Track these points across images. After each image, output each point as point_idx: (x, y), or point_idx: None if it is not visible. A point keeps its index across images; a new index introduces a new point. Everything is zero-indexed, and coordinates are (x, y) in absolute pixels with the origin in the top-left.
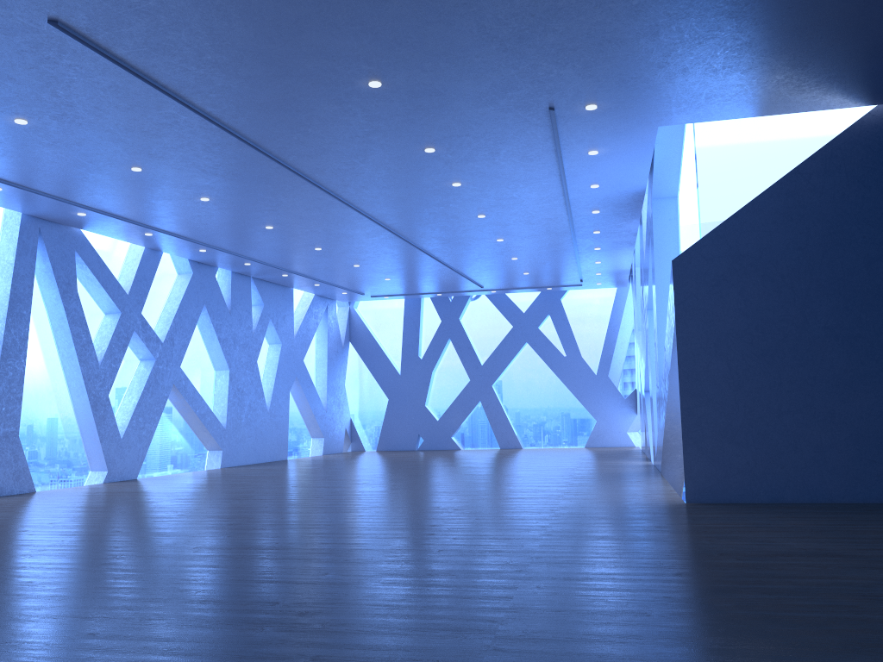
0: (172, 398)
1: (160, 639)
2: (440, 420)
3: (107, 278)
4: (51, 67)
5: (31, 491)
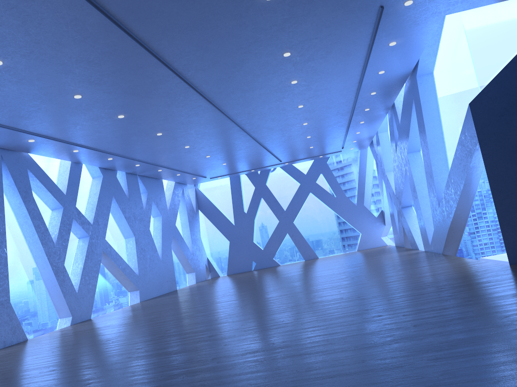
0: (103, 261)
1: None
2: (264, 249)
3: (50, 185)
4: (28, 6)
5: (24, 340)
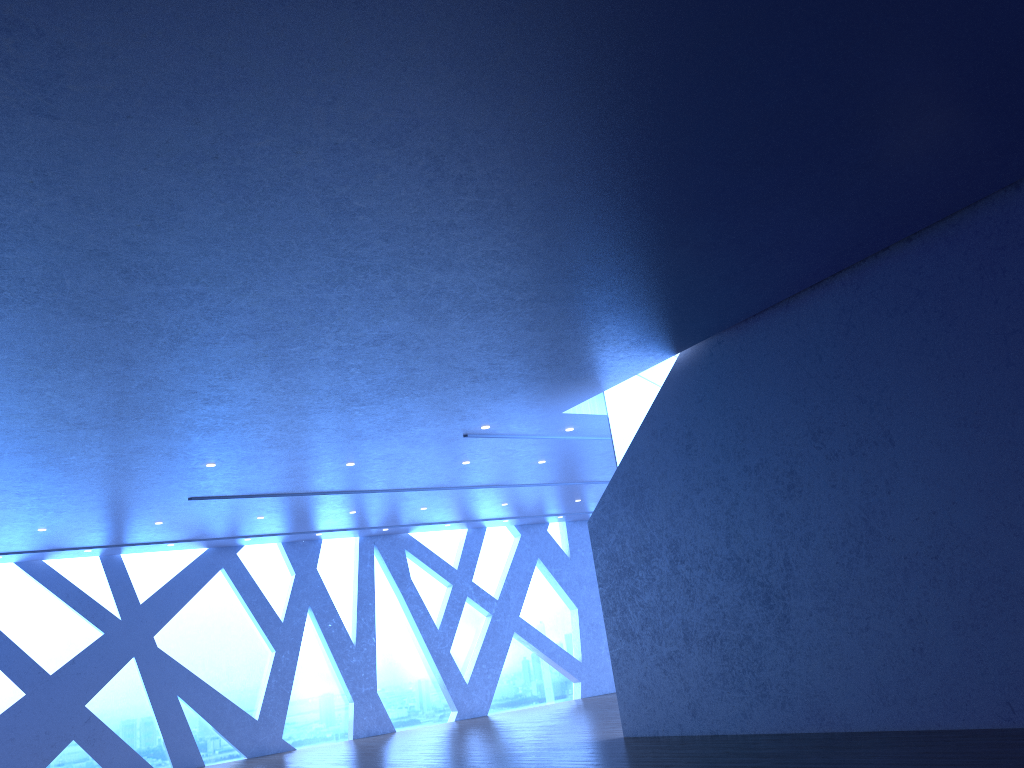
0: (522, 642)
1: None
2: None
3: (435, 562)
4: (224, 505)
5: (392, 731)
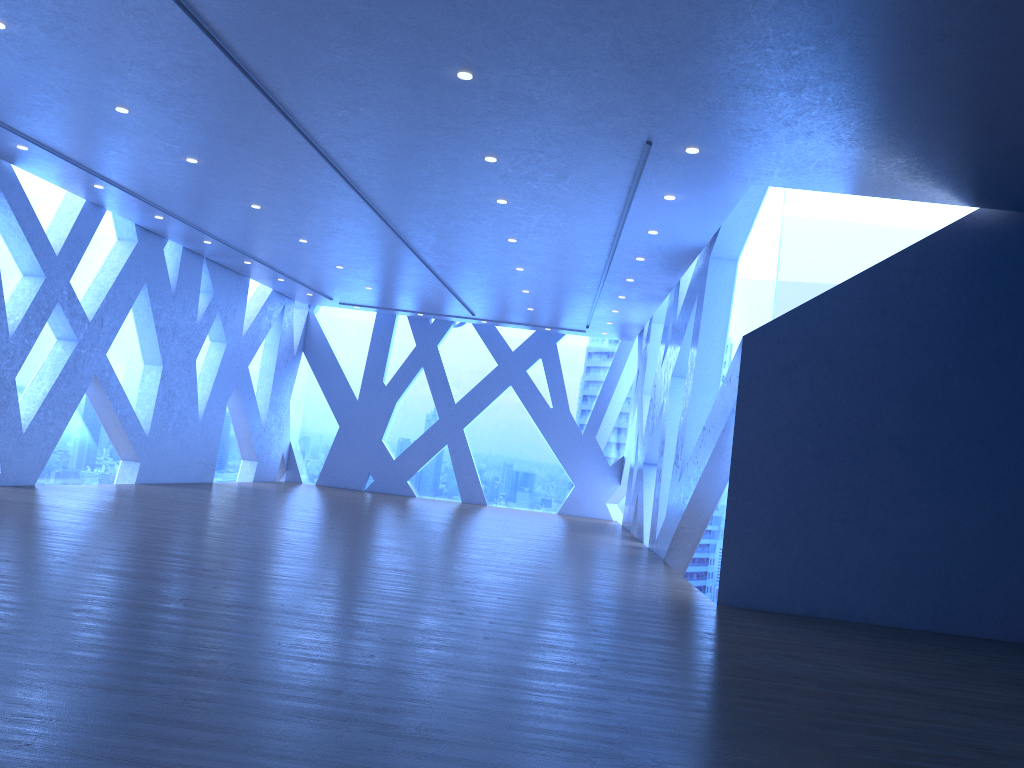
0: (90, 391)
1: (229, 730)
2: (397, 459)
3: (35, 232)
4: None
5: None
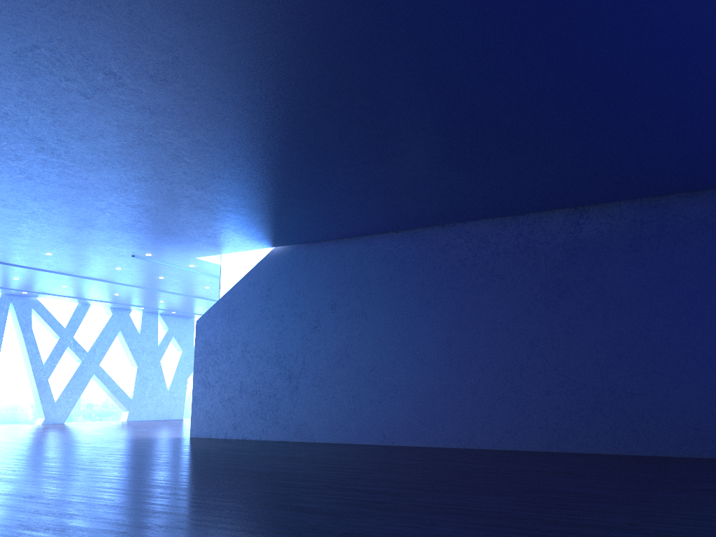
0: (97, 381)
1: None
2: None
3: (51, 320)
4: None
5: None
